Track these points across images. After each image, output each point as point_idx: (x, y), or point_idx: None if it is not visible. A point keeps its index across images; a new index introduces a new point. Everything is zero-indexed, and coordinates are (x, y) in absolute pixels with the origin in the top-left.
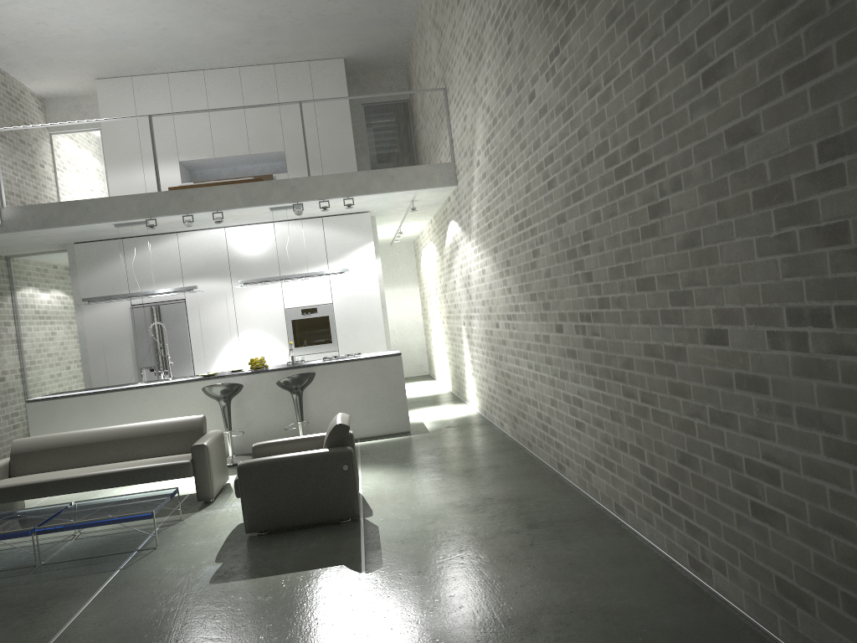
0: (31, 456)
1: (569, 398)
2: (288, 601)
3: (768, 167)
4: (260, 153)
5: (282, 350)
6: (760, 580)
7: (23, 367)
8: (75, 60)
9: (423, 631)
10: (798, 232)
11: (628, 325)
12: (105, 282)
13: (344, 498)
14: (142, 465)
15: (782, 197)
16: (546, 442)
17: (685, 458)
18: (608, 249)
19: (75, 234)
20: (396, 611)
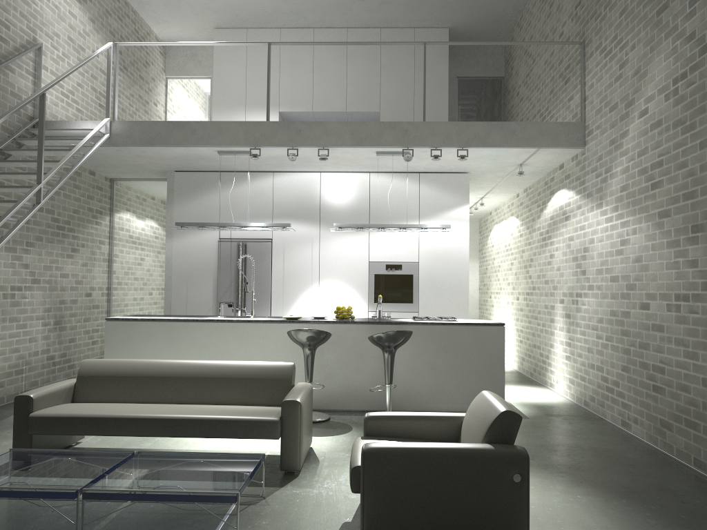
0: (98, 381)
1: None
2: None
3: None
4: (356, 112)
5: (361, 303)
6: None
7: (109, 286)
8: (200, 4)
9: None
10: None
11: None
12: (198, 213)
13: (509, 523)
14: (222, 415)
15: None
16: None
17: None
18: None
19: (178, 160)
20: None
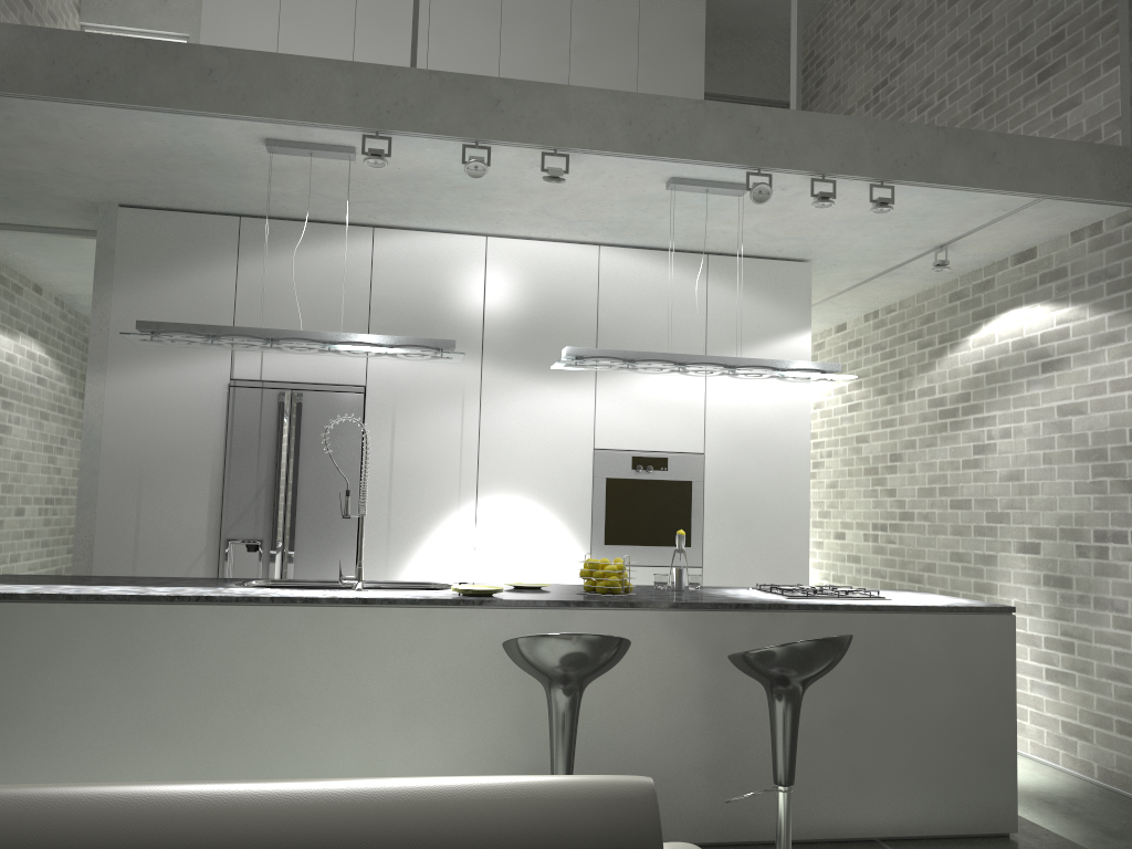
0: None
1: None
2: None
3: None
4: None
5: (574, 546)
6: None
7: None
8: None
9: None
10: None
11: None
12: (178, 313)
13: None
14: None
15: None
16: None
17: None
18: None
19: (140, 165)
20: None
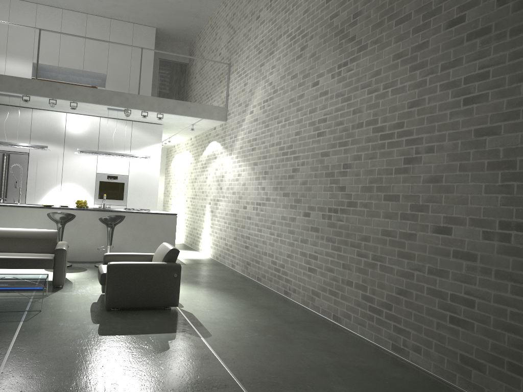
0: None
1: (306, 254)
2: (163, 349)
3: (502, 151)
4: (90, 71)
5: (89, 199)
6: (447, 356)
7: None
8: None
9: (263, 371)
10: (516, 185)
11: (371, 218)
12: None
13: (171, 294)
14: (18, 256)
15: (509, 167)
16: (276, 278)
17: (402, 291)
18: (363, 175)
19: None
20: (239, 360)
